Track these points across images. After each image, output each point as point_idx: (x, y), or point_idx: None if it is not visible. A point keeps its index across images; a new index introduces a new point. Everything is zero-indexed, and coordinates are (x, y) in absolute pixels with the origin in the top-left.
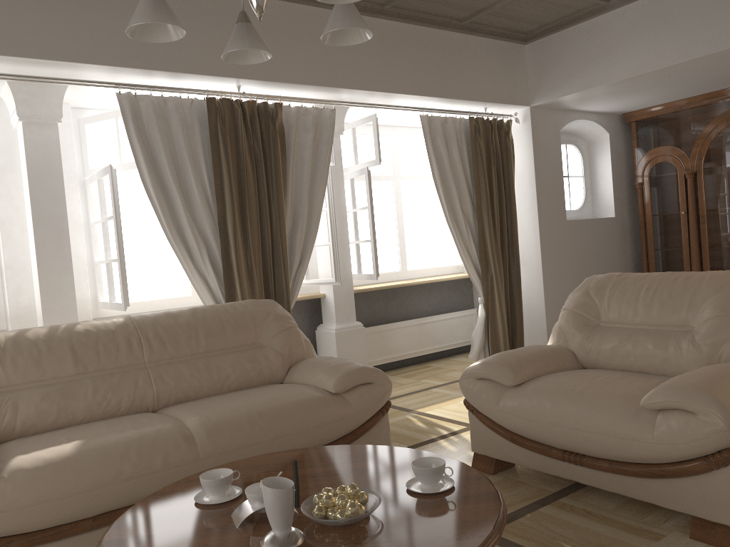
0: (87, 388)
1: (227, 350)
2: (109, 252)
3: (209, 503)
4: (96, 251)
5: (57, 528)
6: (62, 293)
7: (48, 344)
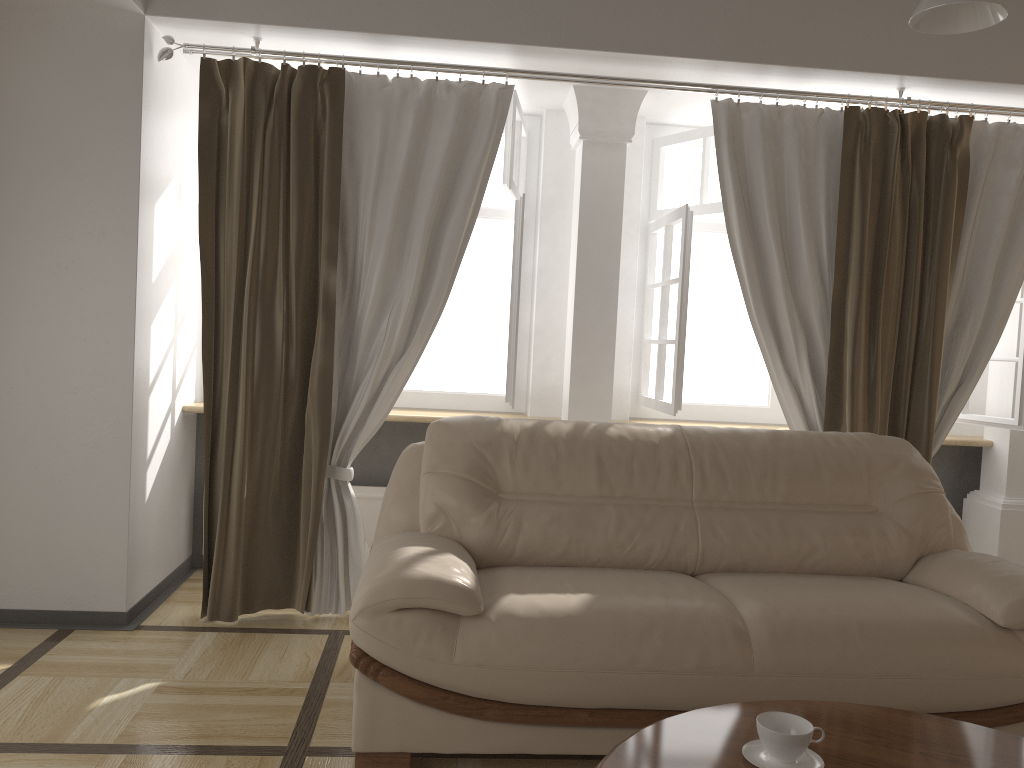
0: (609, 519)
1: (817, 508)
2: (665, 329)
3: (765, 767)
4: (648, 325)
5: (542, 709)
6: (596, 377)
7: (569, 447)
